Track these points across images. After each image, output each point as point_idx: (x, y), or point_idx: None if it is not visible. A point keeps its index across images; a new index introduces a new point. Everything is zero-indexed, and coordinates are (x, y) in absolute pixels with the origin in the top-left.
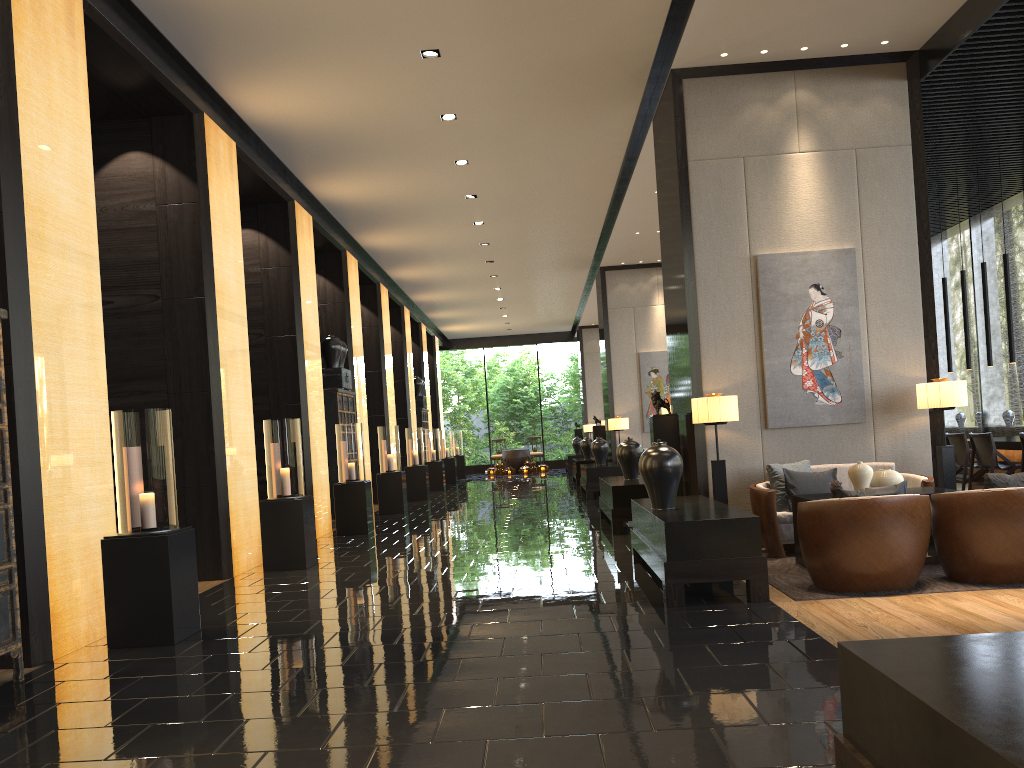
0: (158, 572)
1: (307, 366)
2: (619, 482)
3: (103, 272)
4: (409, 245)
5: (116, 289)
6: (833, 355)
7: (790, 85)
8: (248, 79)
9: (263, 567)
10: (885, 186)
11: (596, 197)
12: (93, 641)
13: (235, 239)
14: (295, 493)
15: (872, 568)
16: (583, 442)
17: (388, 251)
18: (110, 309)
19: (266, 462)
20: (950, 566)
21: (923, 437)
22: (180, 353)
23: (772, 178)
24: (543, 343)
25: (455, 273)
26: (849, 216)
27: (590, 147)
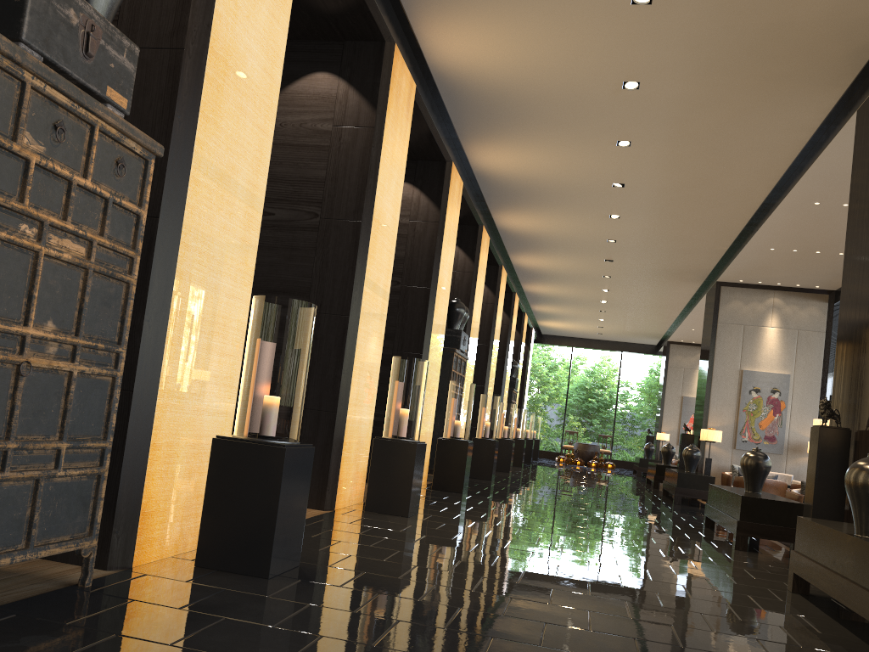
0: (267, 489)
1: (434, 320)
2: (744, 493)
3: (270, 184)
4: (540, 231)
5: (279, 202)
6: None
7: None
8: (445, 13)
9: (365, 506)
10: None
11: (743, 204)
12: (181, 552)
13: (398, 175)
14: (411, 436)
15: None
16: (664, 447)
17: (518, 234)
18: (270, 220)
19: (388, 399)
20: None
21: None
22: (327, 273)
23: None
24: (628, 352)
25: (572, 268)
26: None
27: (764, 142)
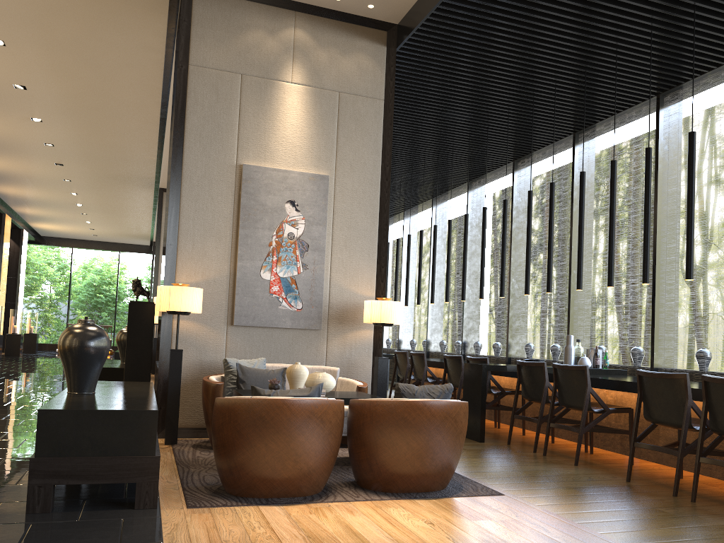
0: None
1: None
2: (110, 364)
3: None
4: None
5: None
6: (300, 266)
7: (291, 23)
8: None
9: None
10: (360, 129)
11: (146, 117)
12: None
13: None
14: None
15: (276, 474)
16: None
17: None
18: None
19: None
20: (358, 472)
21: (367, 348)
22: None
23: (265, 99)
24: (125, 251)
25: (28, 170)
26: (327, 148)
27: (129, 59)
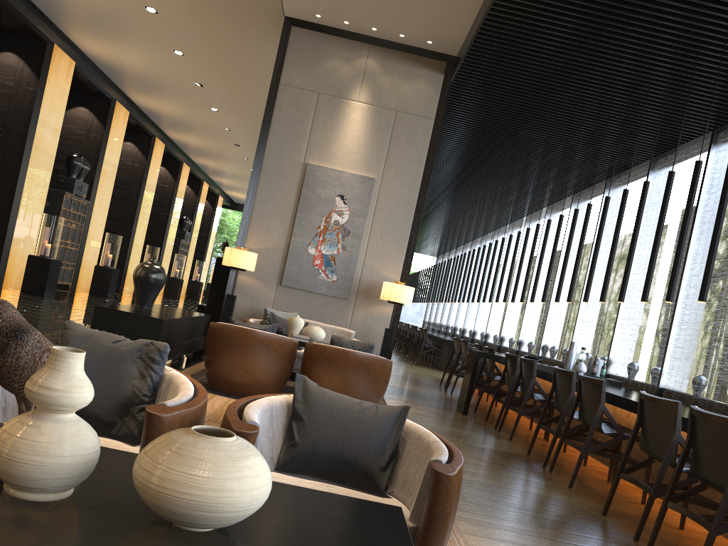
0: None
1: (31, 165)
2: None
3: None
4: (170, 113)
5: None
6: (340, 247)
7: (364, 53)
8: None
9: None
10: (409, 142)
11: None
12: None
13: None
14: None
15: (233, 377)
16: None
17: (157, 113)
18: None
19: None
20: None
21: (385, 321)
22: None
23: (334, 113)
24: None
25: (216, 147)
26: (378, 155)
27: (268, 69)
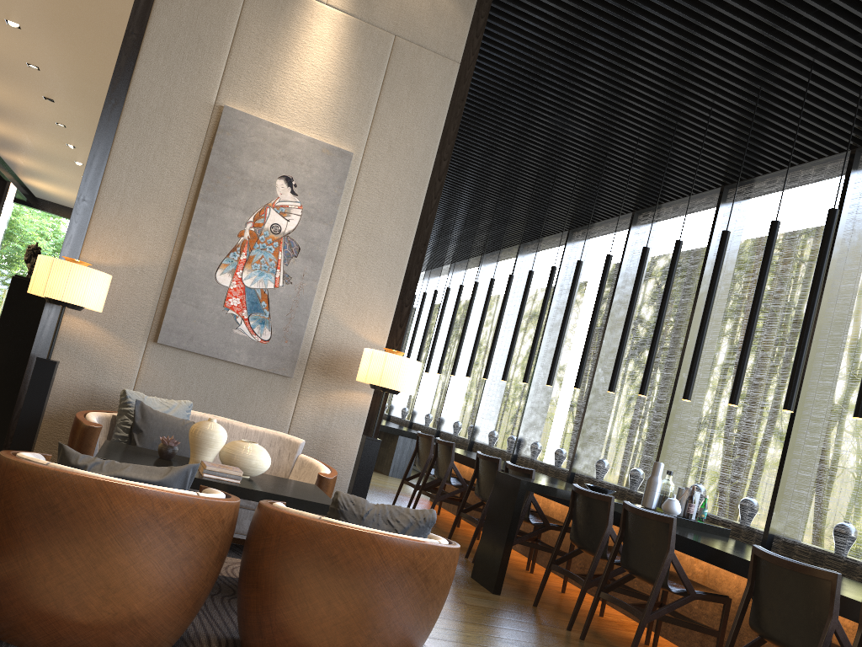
0: None
1: None
2: None
3: None
4: None
5: None
6: (280, 277)
7: None
8: None
9: None
10: (415, 97)
11: None
12: None
13: None
14: None
15: (64, 615)
16: None
17: None
18: None
19: None
20: (242, 630)
21: (357, 420)
22: None
23: (281, 18)
24: None
25: (11, 100)
26: (360, 112)
27: None
